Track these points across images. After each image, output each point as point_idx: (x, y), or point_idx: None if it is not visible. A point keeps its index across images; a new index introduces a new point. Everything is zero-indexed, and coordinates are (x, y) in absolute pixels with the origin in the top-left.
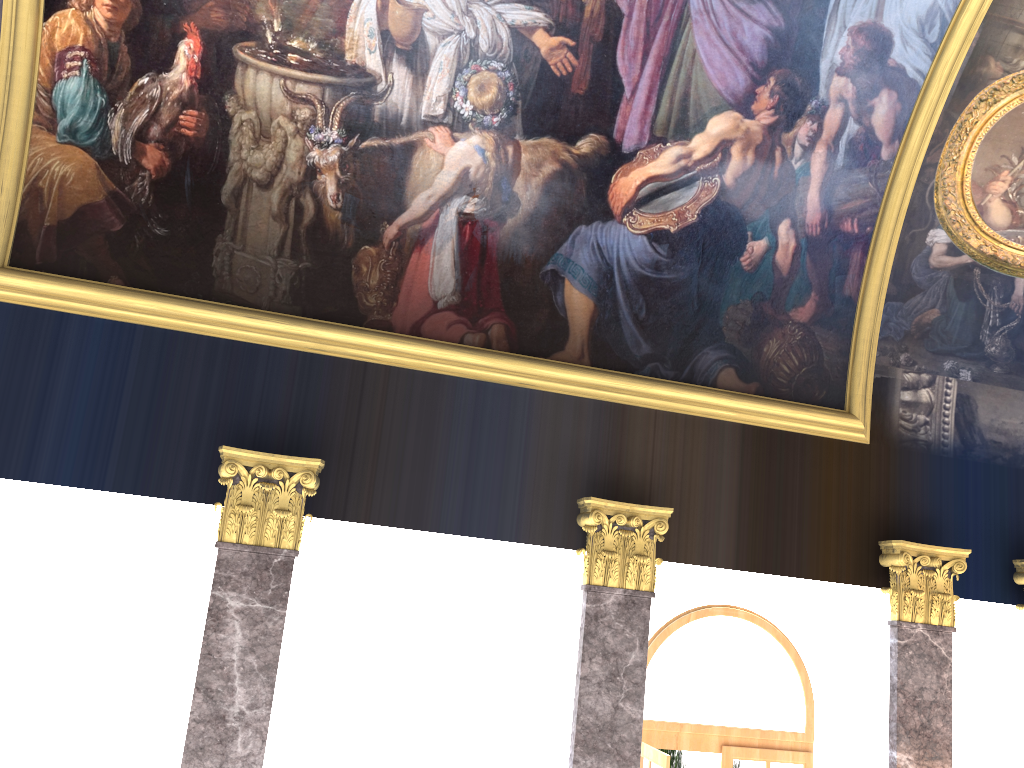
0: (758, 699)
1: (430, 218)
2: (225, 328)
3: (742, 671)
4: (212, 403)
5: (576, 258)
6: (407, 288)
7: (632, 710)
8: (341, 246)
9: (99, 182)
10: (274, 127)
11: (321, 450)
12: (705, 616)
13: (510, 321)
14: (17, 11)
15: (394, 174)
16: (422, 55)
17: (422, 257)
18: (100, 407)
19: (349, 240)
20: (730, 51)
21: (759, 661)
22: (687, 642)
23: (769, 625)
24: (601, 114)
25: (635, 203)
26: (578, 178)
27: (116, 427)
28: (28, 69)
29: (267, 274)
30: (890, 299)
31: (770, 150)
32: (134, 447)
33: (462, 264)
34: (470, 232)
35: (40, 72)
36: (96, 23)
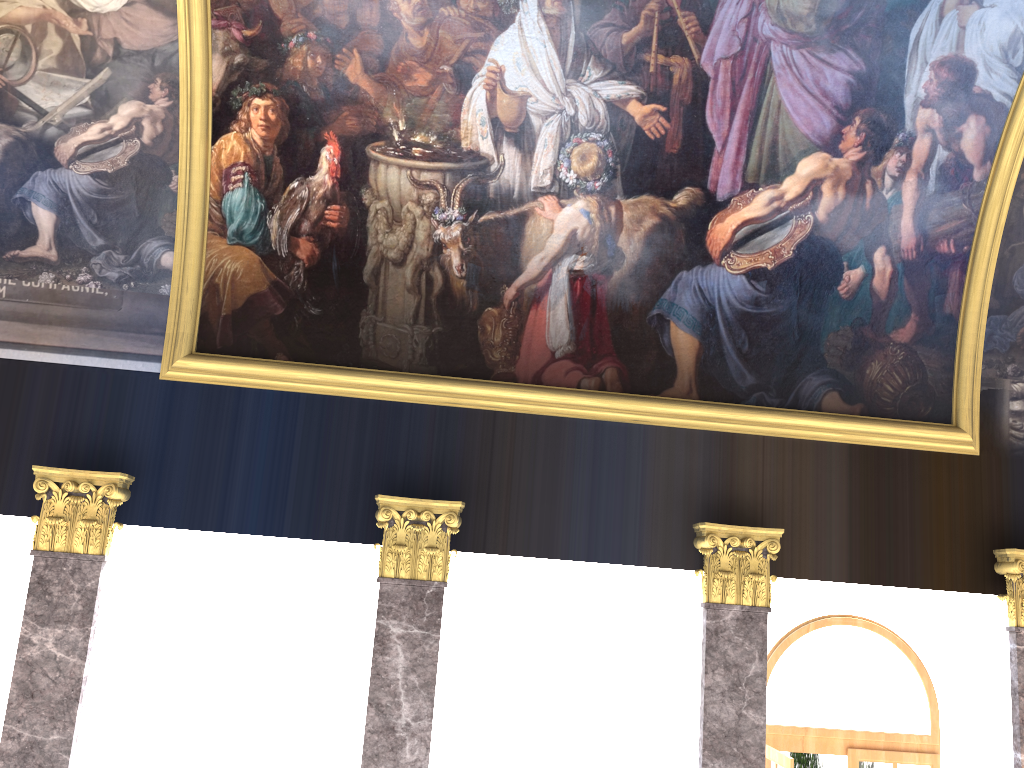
0: (881, 703)
1: (544, 278)
2: (373, 390)
3: (864, 677)
4: (366, 456)
5: (679, 301)
6: (527, 342)
7: (755, 717)
8: (467, 310)
9: (263, 274)
10: (404, 212)
11: (461, 492)
12: (824, 626)
13: (622, 364)
14: (191, 140)
15: (510, 242)
16: (528, 135)
17: (539, 313)
18: (275, 466)
19: (474, 304)
20: (814, 98)
21: (880, 667)
22: (808, 651)
23: (888, 633)
24: (695, 168)
25: (732, 246)
26: (677, 228)
27: (289, 482)
28: (202, 187)
29: (405, 340)
30: (993, 313)
31: (860, 184)
32: (305, 498)
33: (575, 316)
34: (580, 287)
35: (211, 187)
36: (253, 141)
